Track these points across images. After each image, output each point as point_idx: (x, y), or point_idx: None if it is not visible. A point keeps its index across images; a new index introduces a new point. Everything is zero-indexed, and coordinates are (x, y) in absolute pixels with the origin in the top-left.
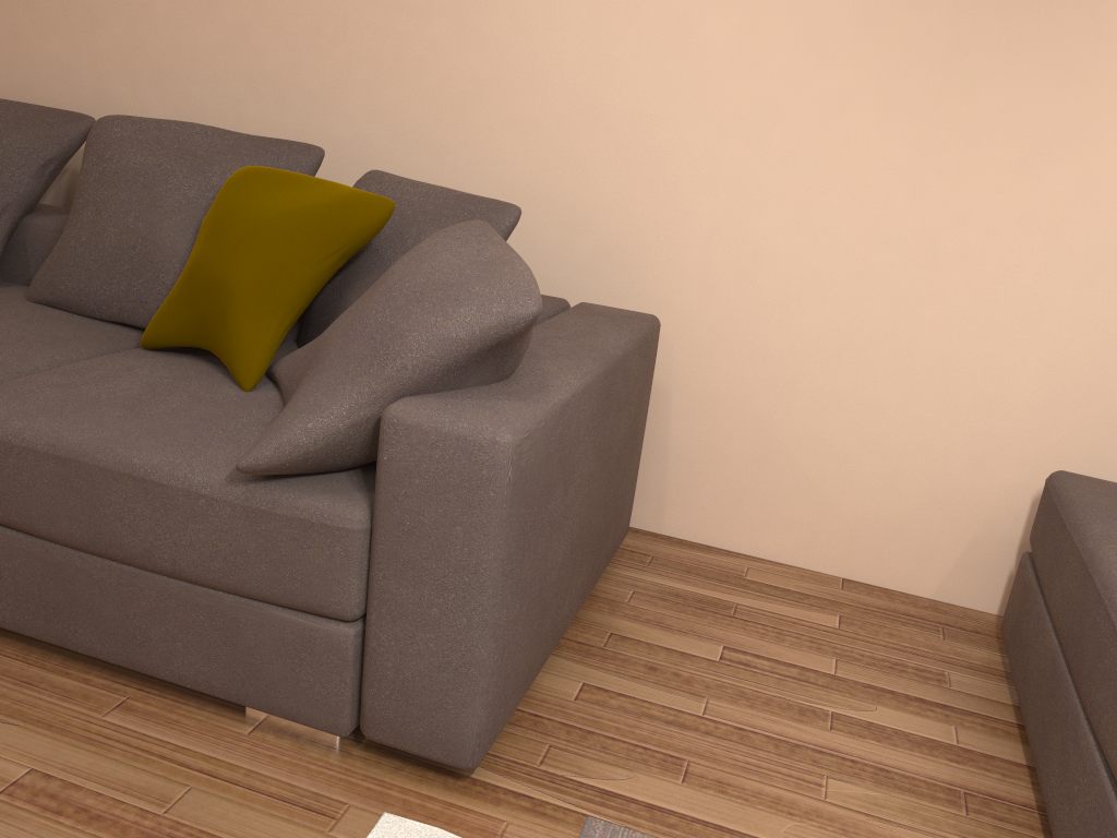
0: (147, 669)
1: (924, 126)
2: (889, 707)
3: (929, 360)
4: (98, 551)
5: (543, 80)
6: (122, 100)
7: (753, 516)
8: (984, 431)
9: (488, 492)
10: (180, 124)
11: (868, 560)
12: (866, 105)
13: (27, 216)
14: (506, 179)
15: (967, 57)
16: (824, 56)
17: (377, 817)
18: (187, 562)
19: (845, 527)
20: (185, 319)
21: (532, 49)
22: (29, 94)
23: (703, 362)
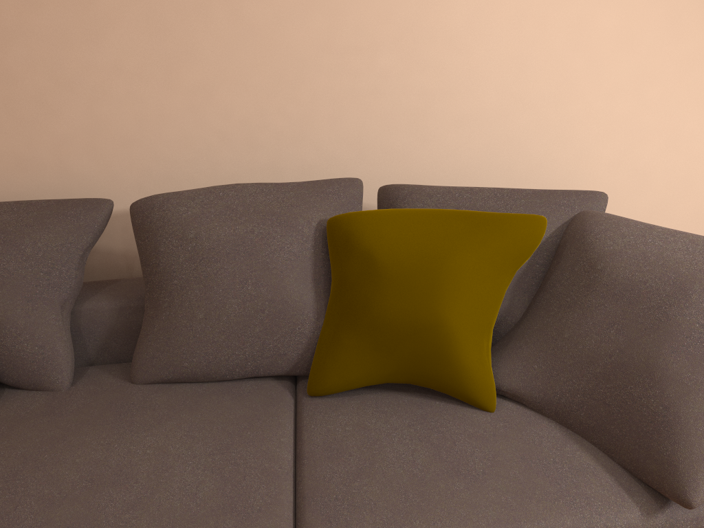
0: None
1: None
2: None
3: None
4: None
5: (477, 84)
6: (91, 174)
7: None
8: None
9: None
10: (232, 189)
11: None
12: None
13: (74, 304)
14: (457, 163)
15: None
16: (678, 30)
17: None
18: None
19: None
20: (377, 363)
21: (466, 63)
22: None
23: None
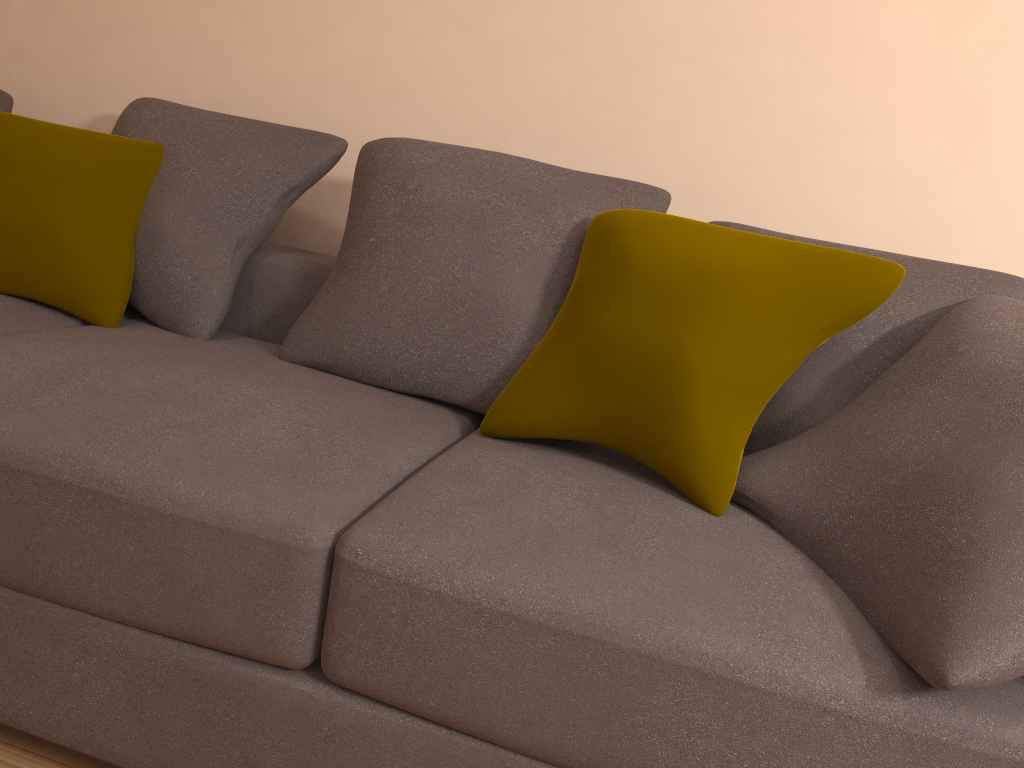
0: None
1: None
2: None
3: None
4: None
5: (902, 128)
6: (345, 124)
7: None
8: None
9: None
10: (490, 153)
11: None
12: None
13: (257, 253)
14: (837, 239)
15: None
16: None
17: None
18: None
19: None
20: (580, 404)
21: (893, 92)
22: (225, 110)
23: None
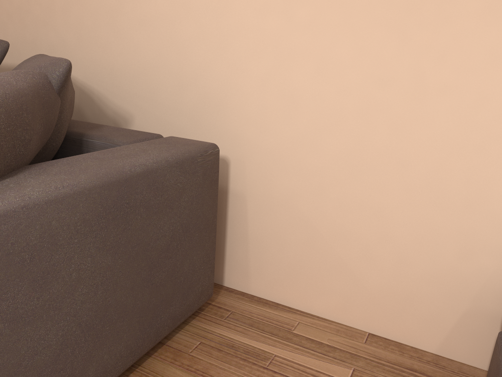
0: None
1: None
2: None
3: (423, 173)
4: None
5: None
6: None
7: (305, 285)
8: (469, 228)
9: None
10: None
11: (387, 321)
12: None
13: None
14: (139, 59)
15: None
16: None
17: None
18: None
19: (369, 296)
20: None
21: None
22: None
23: (264, 177)
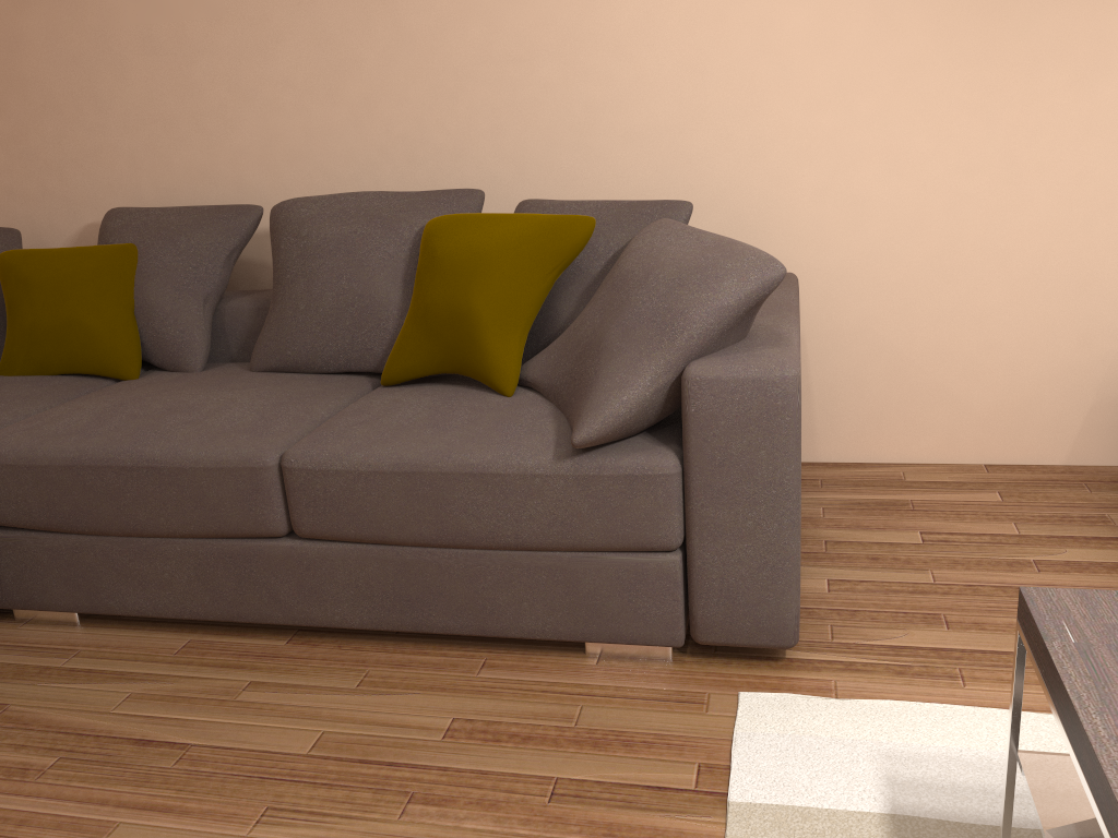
0: (498, 632)
1: (988, 68)
2: (1075, 548)
3: (1027, 262)
4: (446, 543)
5: (648, 95)
6: (264, 187)
7: (895, 429)
8: (1084, 312)
9: (784, 418)
10: (354, 195)
11: (1003, 444)
12: (935, 60)
13: (221, 302)
14: (628, 185)
15: (1014, 4)
16: (891, 27)
17: (735, 696)
18: (528, 533)
19: (978, 420)
20: (429, 351)
21: (634, 71)
22: (175, 199)
23: (829, 306)
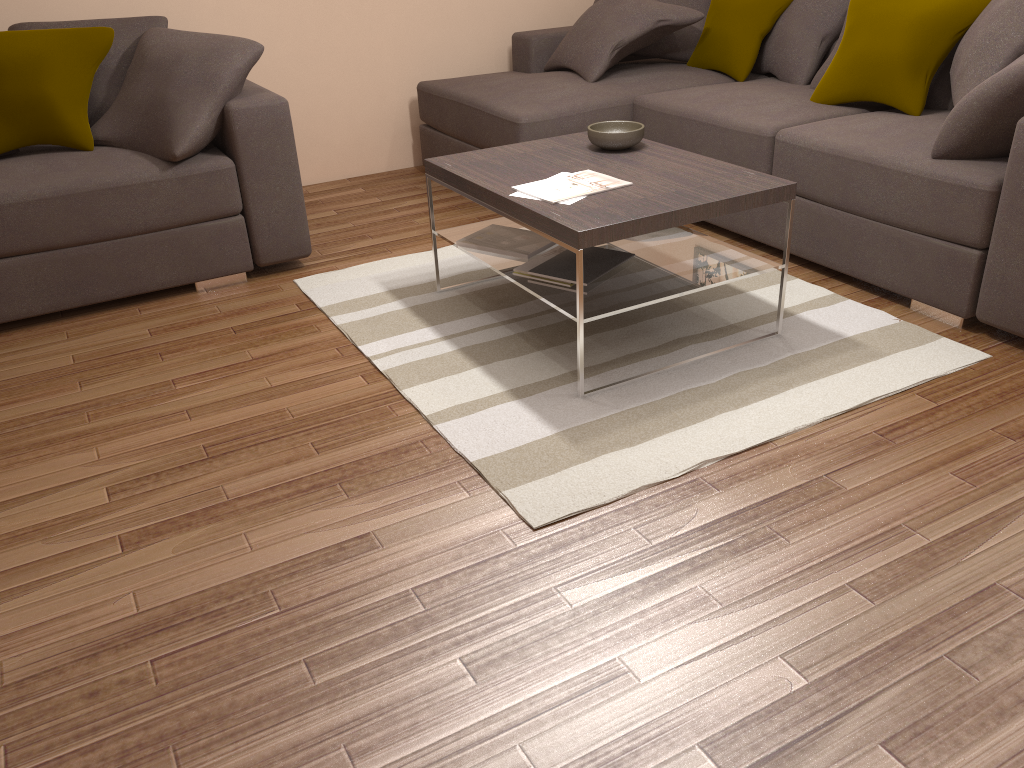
0: (142, 290)
1: None
2: (410, 200)
3: (345, 52)
4: (99, 238)
5: None
6: None
7: None
8: (379, 79)
9: (285, 126)
10: None
11: (354, 164)
12: None
13: None
14: (82, 12)
15: None
16: None
17: (292, 282)
18: (153, 220)
19: (338, 152)
20: (11, 132)
21: None
22: None
23: None
